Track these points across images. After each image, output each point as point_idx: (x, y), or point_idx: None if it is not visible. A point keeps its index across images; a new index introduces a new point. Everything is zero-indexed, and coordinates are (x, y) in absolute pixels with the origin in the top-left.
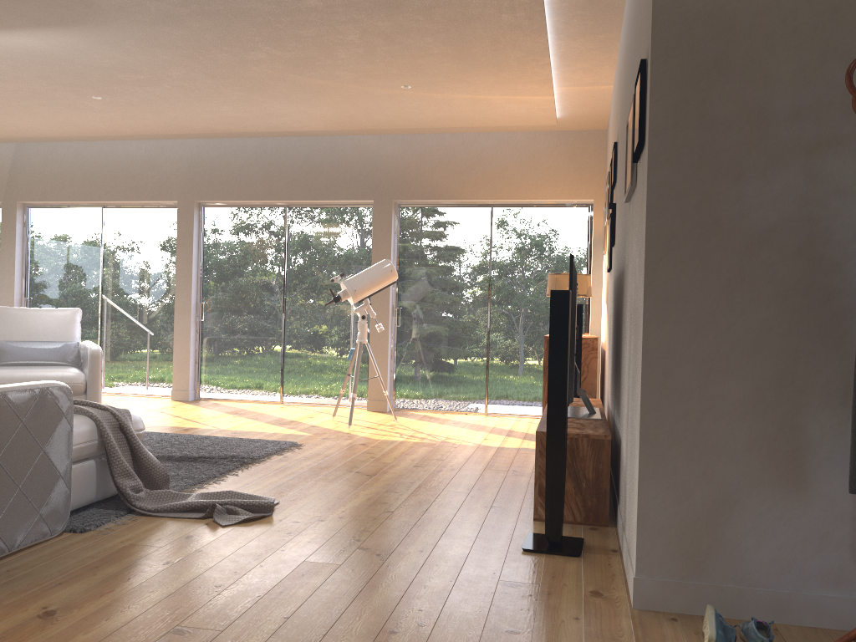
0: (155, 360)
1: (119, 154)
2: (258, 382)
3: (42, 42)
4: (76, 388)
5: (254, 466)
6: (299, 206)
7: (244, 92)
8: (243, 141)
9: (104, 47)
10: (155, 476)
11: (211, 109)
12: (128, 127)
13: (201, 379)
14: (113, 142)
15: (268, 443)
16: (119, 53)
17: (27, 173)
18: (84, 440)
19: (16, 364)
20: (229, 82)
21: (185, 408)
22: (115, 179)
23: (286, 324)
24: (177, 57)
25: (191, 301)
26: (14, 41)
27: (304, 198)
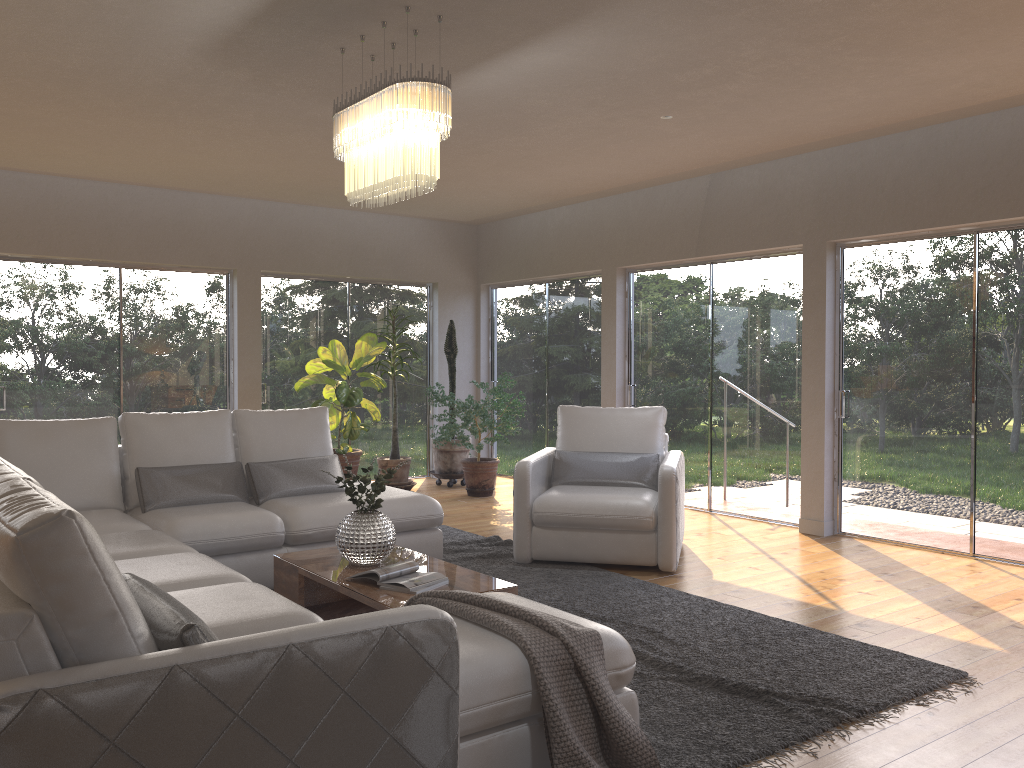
0: (779, 472)
1: (725, 189)
2: (931, 518)
3: (560, 54)
4: (643, 523)
5: (858, 733)
6: (998, 229)
7: (870, 55)
8: (898, 138)
9: (636, 37)
10: (633, 763)
11: (827, 97)
12: (724, 150)
13: (842, 504)
14: (718, 174)
15: (909, 667)
16: (659, 41)
17: (625, 231)
18: (502, 694)
19: (582, 482)
20: (839, 43)
21: (811, 552)
22: (722, 224)
23: (977, 427)
24: (741, 23)
25: (823, 389)
26: (531, 62)
27: (1006, 214)
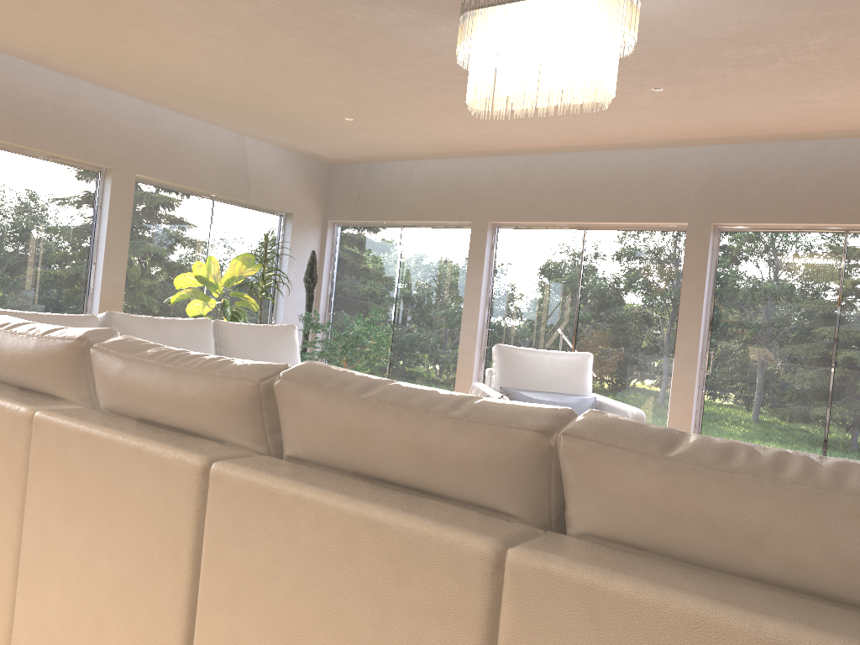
0: None
1: (613, 166)
2: None
3: (670, 3)
4: None
5: None
6: None
7: None
8: (789, 146)
9: (758, 2)
10: None
11: (805, 97)
12: (653, 131)
13: None
14: (607, 152)
15: None
16: (769, 10)
17: (501, 190)
18: None
19: None
20: None
21: None
22: (607, 196)
23: (834, 391)
24: (859, 9)
25: (697, 349)
26: None
27: None
